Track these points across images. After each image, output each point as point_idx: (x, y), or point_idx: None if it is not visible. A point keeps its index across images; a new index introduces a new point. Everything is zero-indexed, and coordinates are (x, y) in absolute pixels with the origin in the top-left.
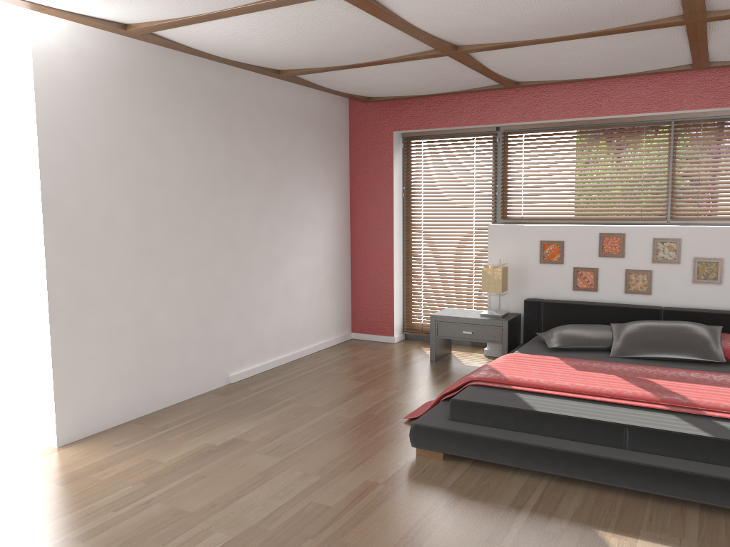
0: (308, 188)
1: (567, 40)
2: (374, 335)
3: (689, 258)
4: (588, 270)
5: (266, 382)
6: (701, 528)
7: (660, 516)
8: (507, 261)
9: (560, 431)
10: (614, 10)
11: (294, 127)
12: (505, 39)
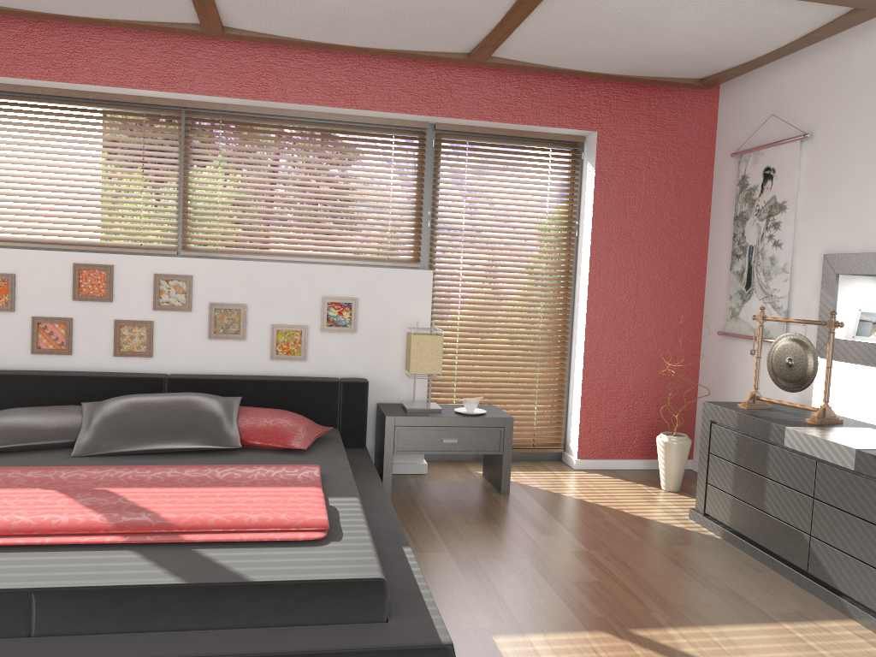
0: None
1: None
2: None
3: (203, 304)
4: (57, 321)
5: None
6: None
7: None
8: None
9: None
10: None
11: None
12: None
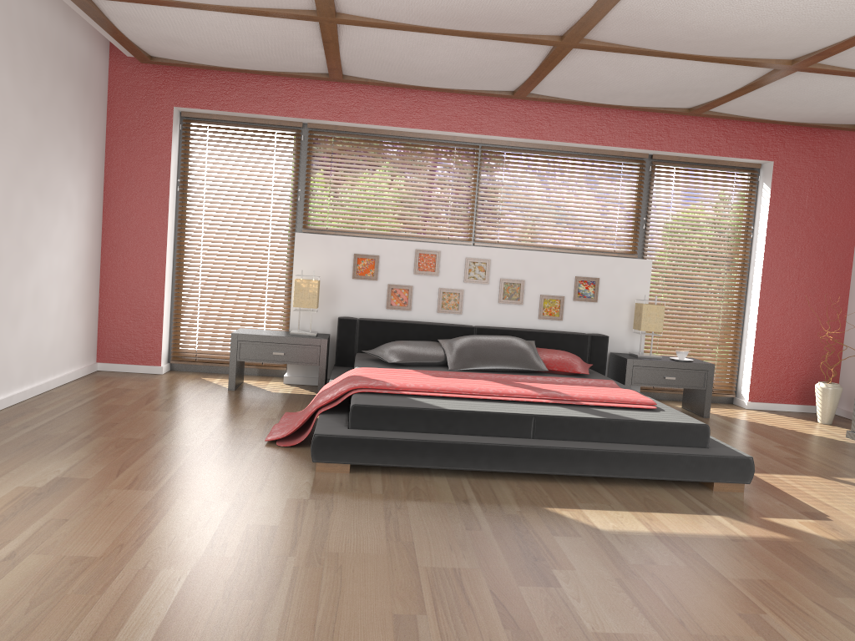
0: (65, 159)
1: (452, 35)
2: (132, 364)
3: (496, 279)
4: (403, 287)
5: (27, 417)
6: (614, 495)
7: (579, 492)
8: (315, 274)
9: (472, 428)
10: (530, 13)
11: (55, 72)
12: (398, 17)
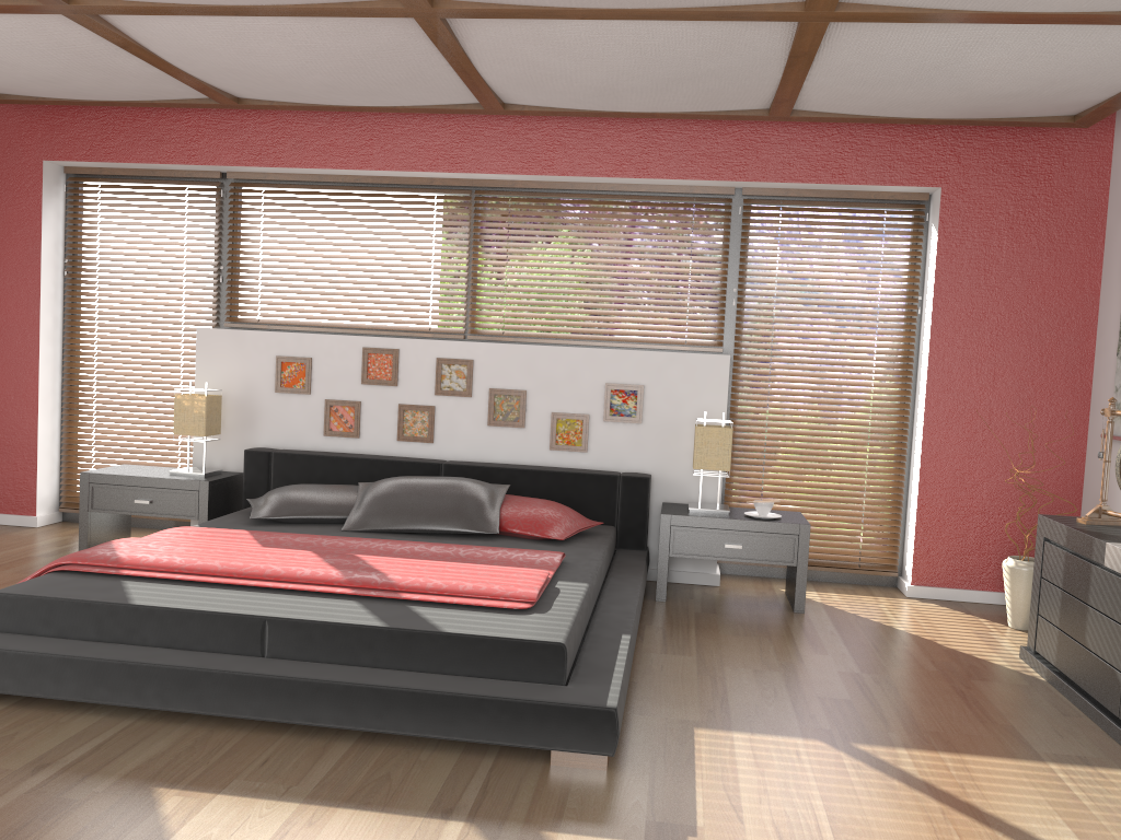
0: None
1: (250, 15)
2: (0, 514)
3: (483, 390)
4: (347, 404)
5: None
6: (338, 767)
7: (284, 756)
8: (225, 387)
9: (168, 636)
10: None
11: None
12: None
